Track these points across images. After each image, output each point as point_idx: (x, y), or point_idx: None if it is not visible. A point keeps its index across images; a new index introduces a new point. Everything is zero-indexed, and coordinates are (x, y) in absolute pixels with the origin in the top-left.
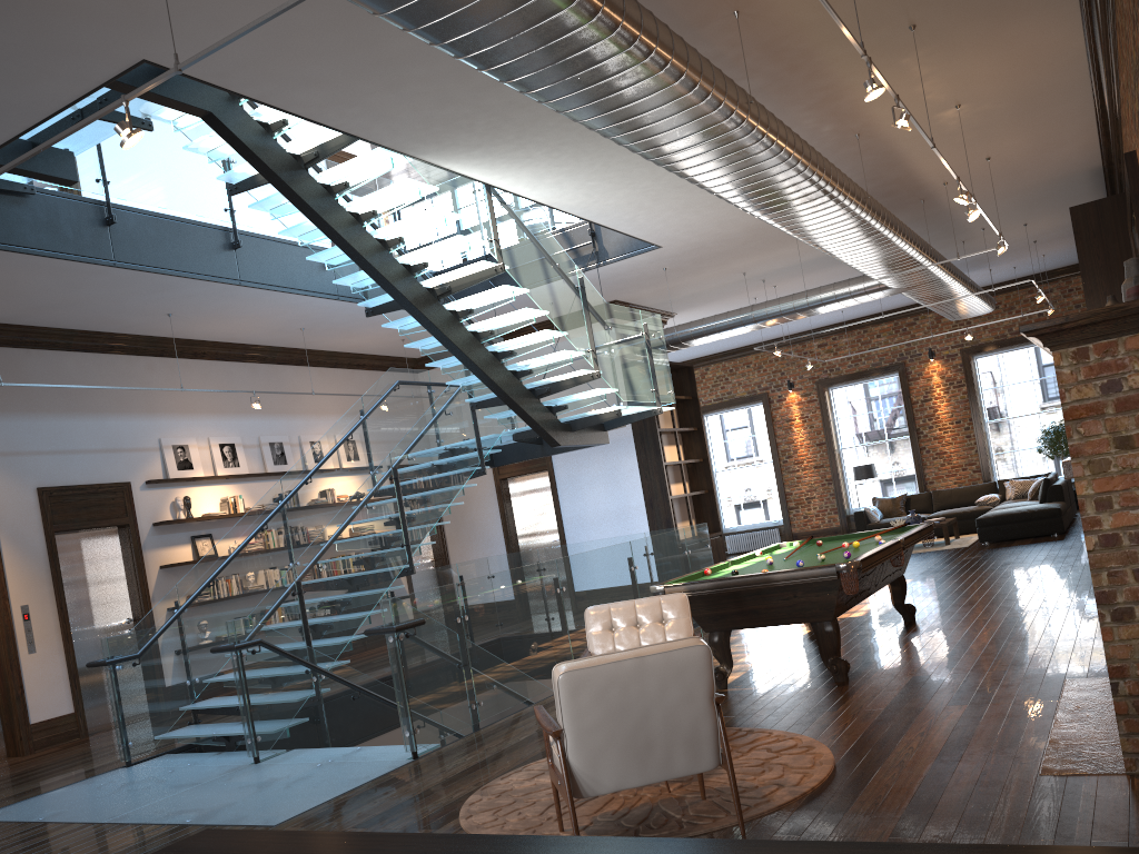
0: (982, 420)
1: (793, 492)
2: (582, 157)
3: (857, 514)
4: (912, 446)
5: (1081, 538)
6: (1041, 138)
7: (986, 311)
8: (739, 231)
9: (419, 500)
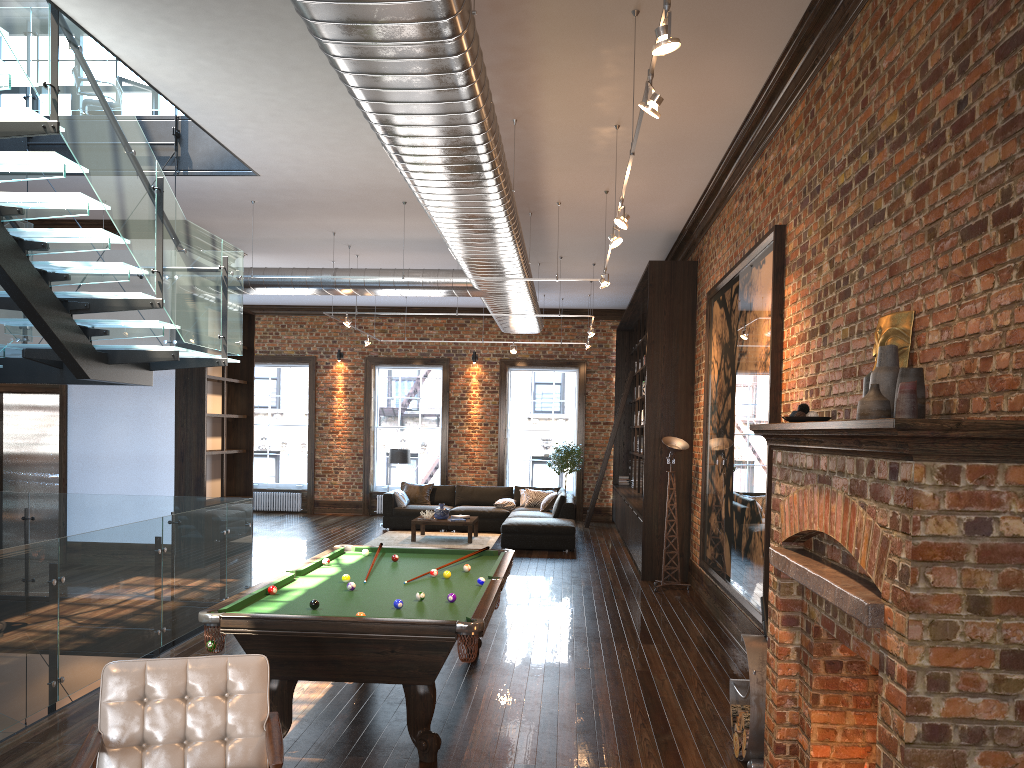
0: (506, 427)
1: (323, 459)
2: (203, 19)
3: (386, 496)
4: (443, 438)
5: (593, 560)
6: (657, 188)
7: (534, 332)
8: (349, 186)
9: None
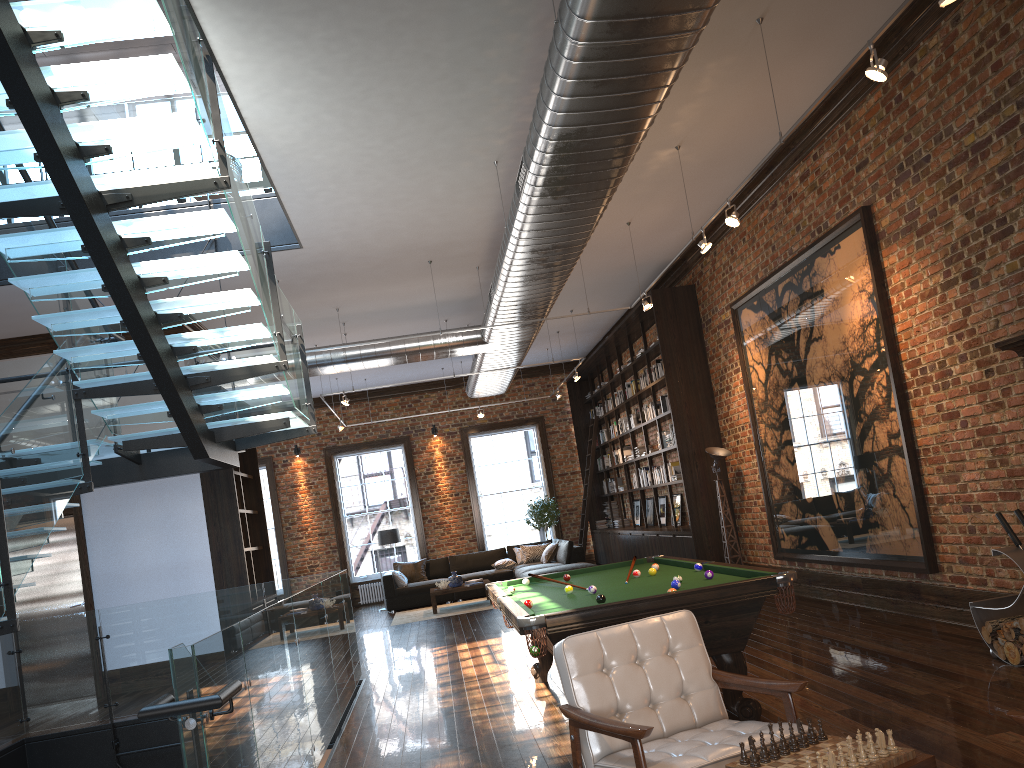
0: (477, 494)
1: (296, 559)
2: (356, 66)
3: (386, 578)
4: (416, 515)
5: None
6: (676, 213)
7: (502, 392)
8: (385, 249)
9: (19, 516)
